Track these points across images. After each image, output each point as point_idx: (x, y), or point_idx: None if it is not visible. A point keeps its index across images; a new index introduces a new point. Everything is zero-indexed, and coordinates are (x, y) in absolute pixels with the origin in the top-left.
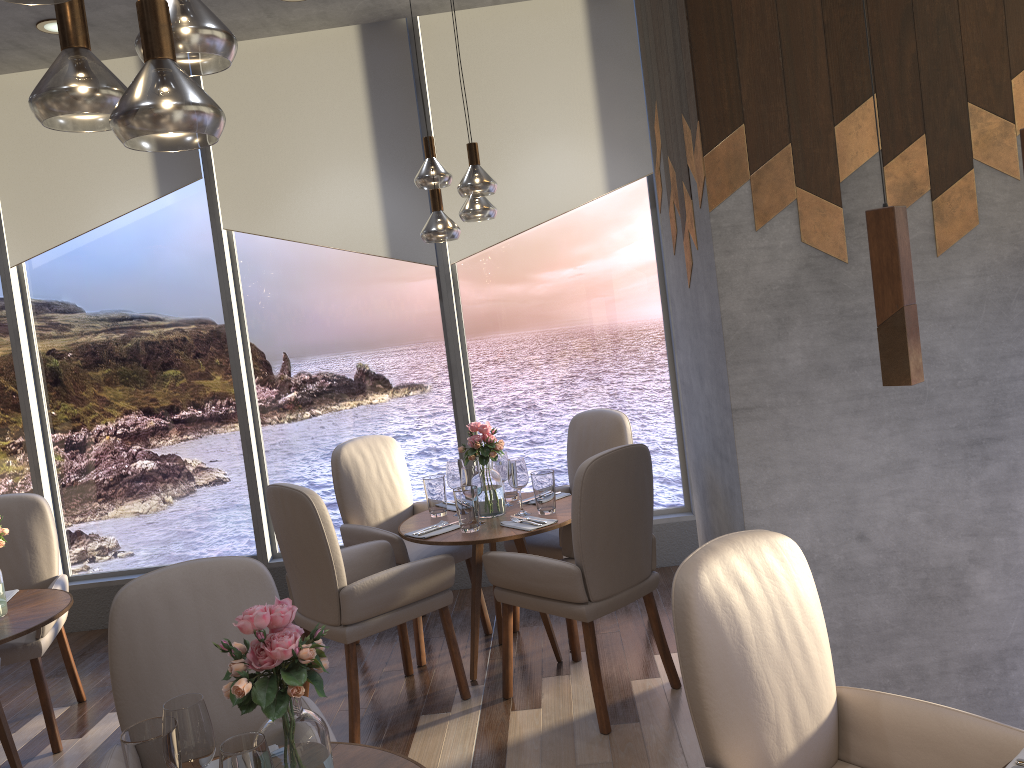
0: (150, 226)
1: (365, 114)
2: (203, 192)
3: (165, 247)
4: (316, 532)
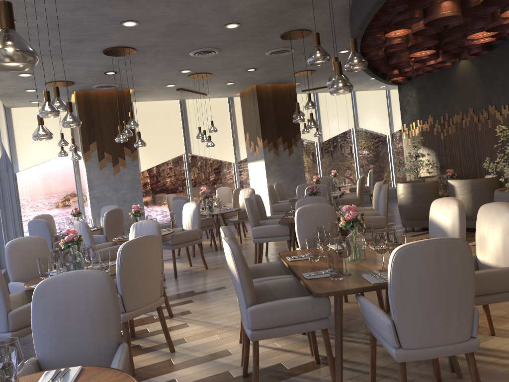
0: None
1: None
2: None
3: None
4: (123, 217)
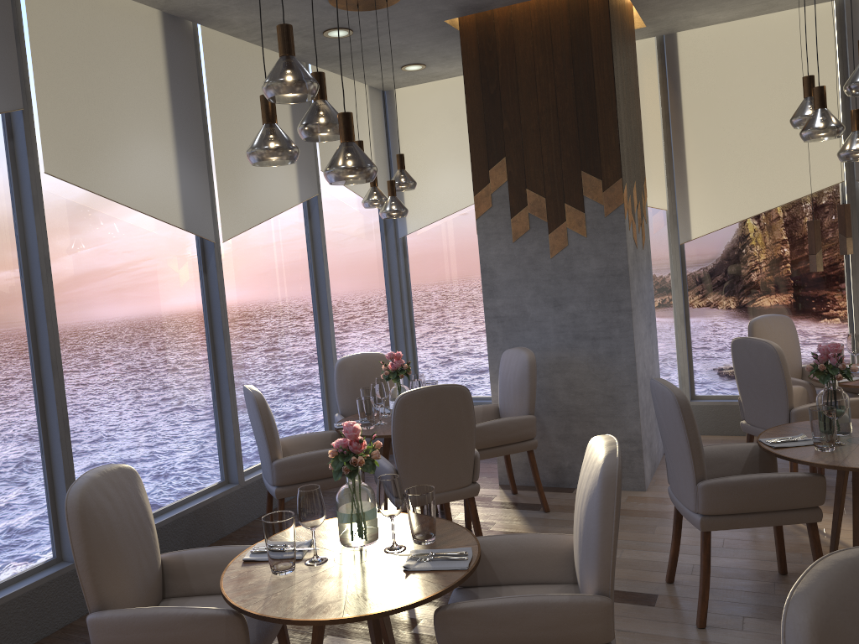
0: None
1: (166, 94)
2: (0, 124)
3: None
4: (470, 413)
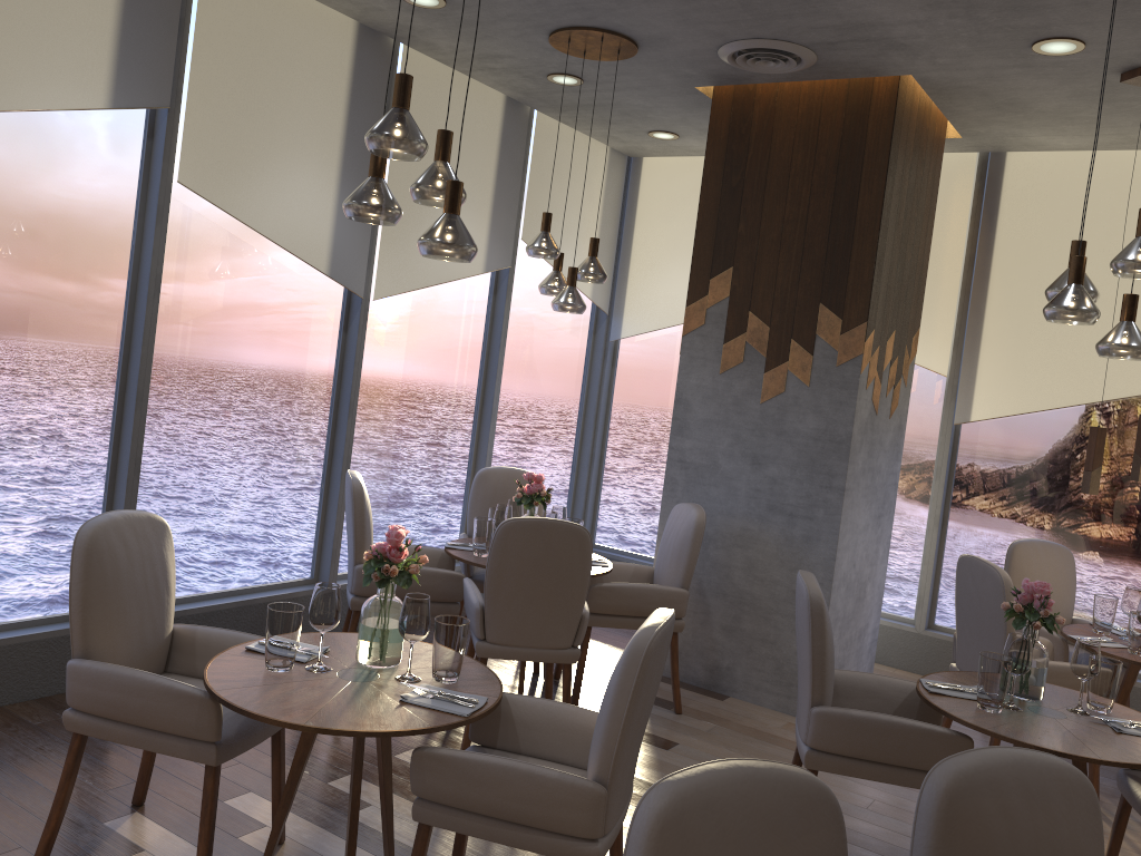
0: (62, 135)
1: (343, 117)
2: (142, 120)
3: (75, 171)
4: (585, 563)
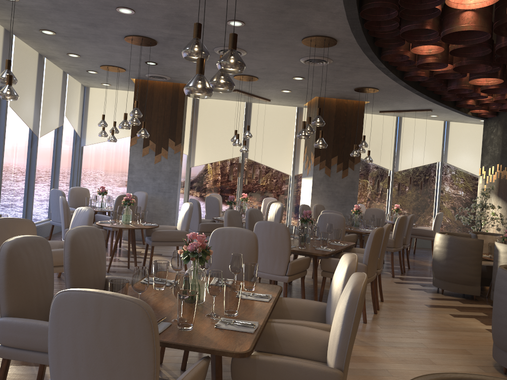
0: None
1: (36, 82)
2: None
3: None
4: (136, 204)
